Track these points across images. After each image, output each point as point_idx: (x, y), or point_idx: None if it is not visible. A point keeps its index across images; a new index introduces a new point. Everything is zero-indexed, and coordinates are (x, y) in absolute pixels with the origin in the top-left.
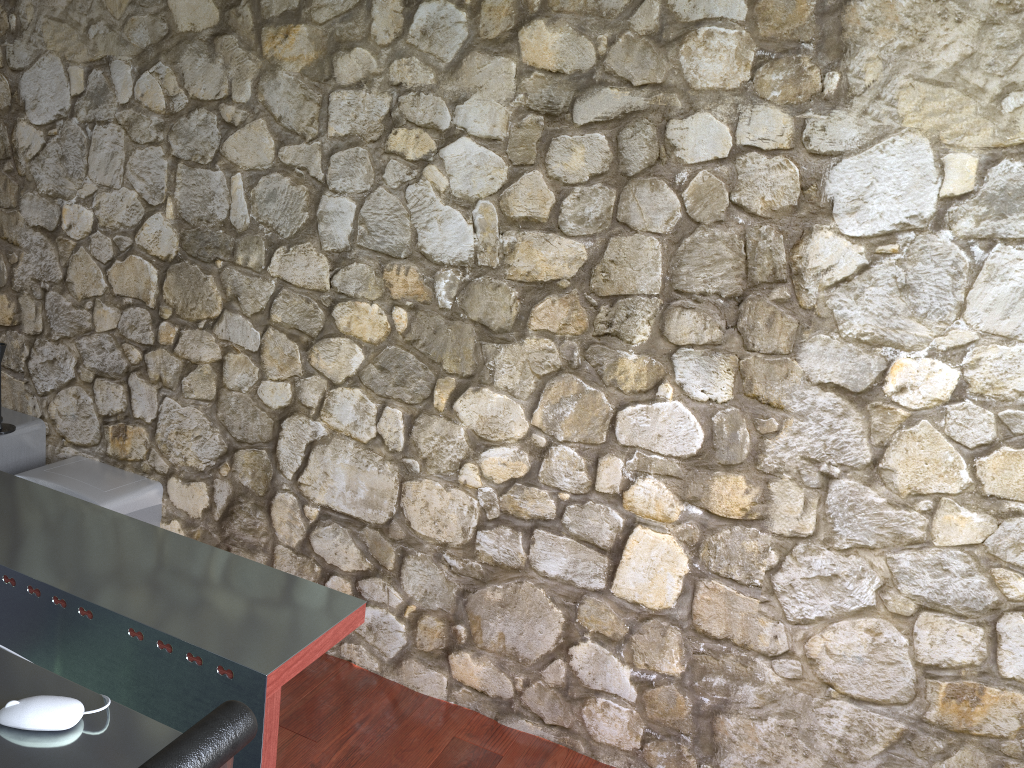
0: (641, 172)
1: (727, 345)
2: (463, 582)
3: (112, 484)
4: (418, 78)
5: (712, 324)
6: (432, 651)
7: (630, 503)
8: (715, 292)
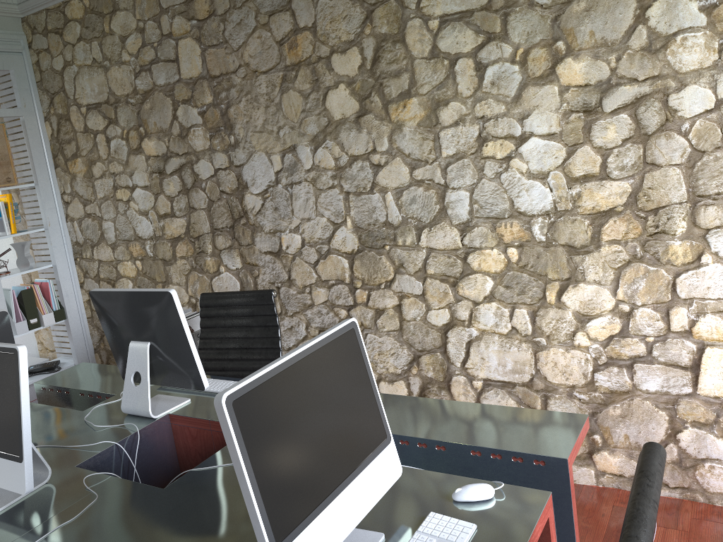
0: (656, 130)
1: None
2: (591, 407)
3: None
4: (494, 110)
5: None
6: (579, 455)
7: (698, 334)
8: None
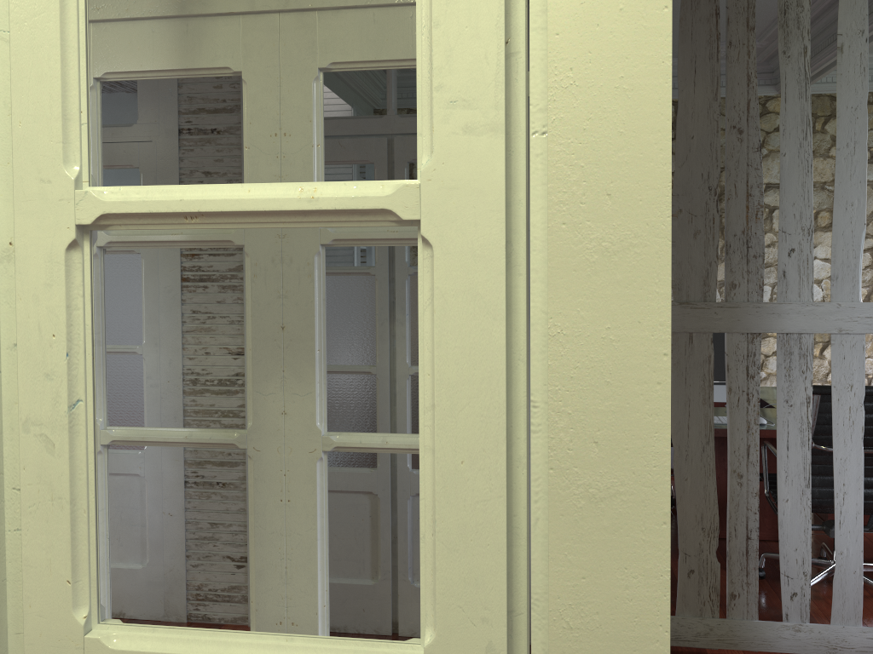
0: None
1: None
2: None
3: None
4: None
5: None
6: None
7: None
8: None
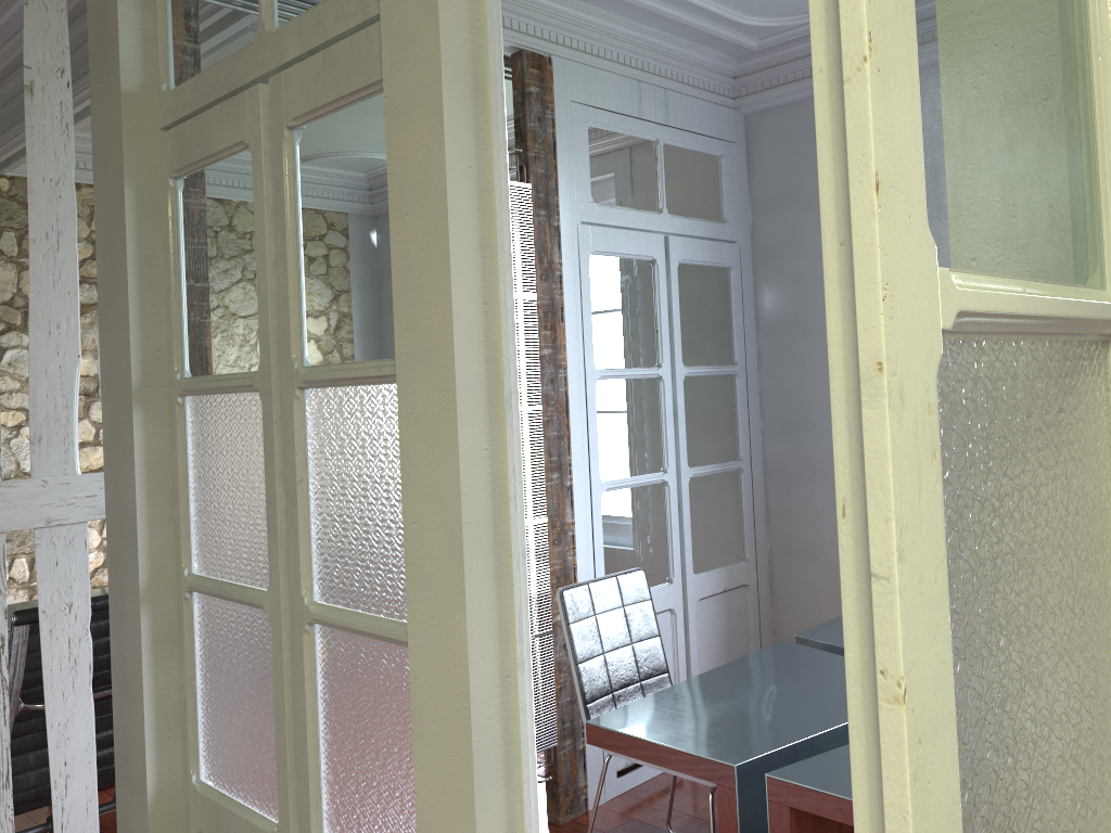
0: None
1: None
2: None
3: None
4: (10, 386)
5: None
6: None
7: None
8: None
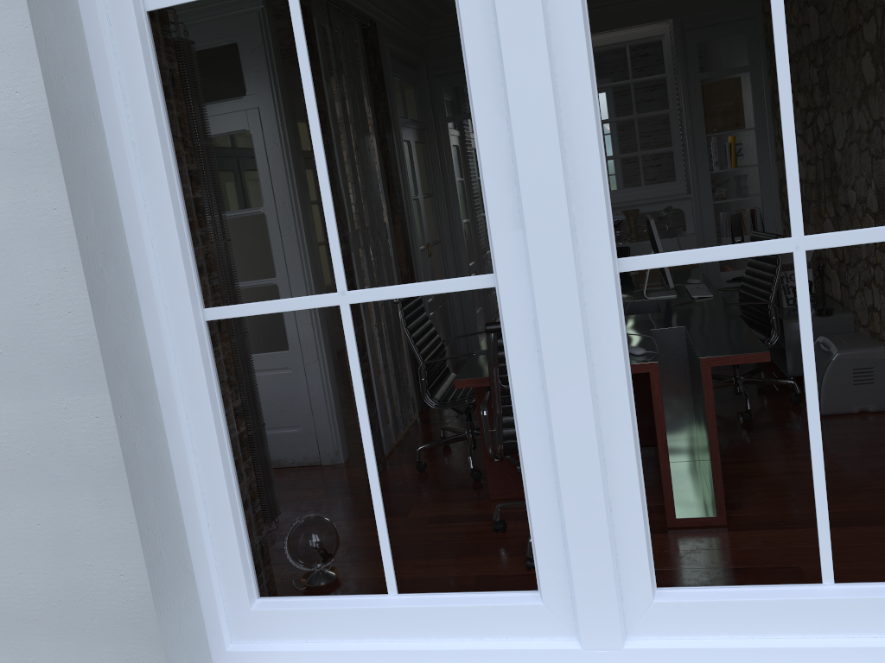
0: None
1: None
2: None
3: (856, 343)
4: None
5: None
6: None
7: None
8: None
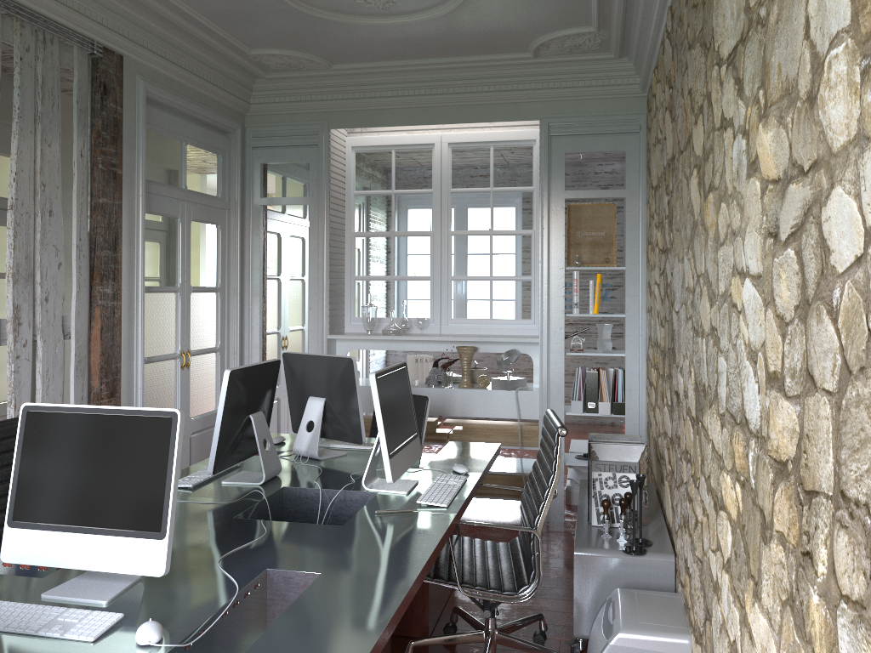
0: (814, 296)
1: (870, 612)
2: None
3: (653, 619)
4: (736, 221)
5: (858, 563)
6: None
7: None
8: (865, 502)
